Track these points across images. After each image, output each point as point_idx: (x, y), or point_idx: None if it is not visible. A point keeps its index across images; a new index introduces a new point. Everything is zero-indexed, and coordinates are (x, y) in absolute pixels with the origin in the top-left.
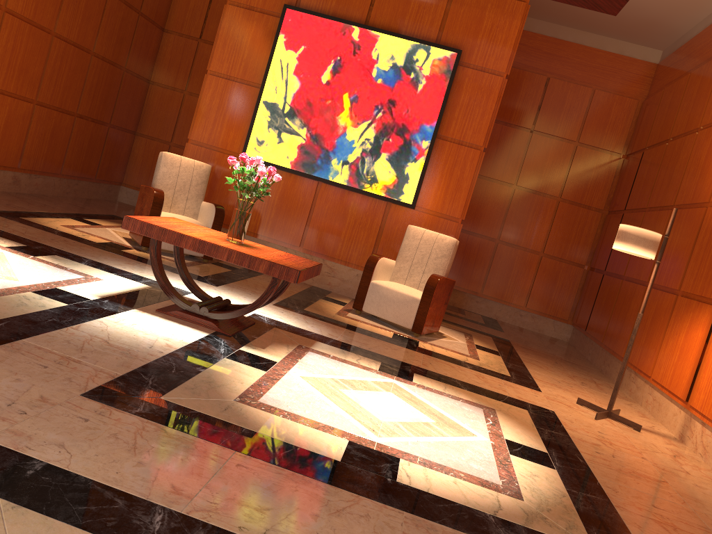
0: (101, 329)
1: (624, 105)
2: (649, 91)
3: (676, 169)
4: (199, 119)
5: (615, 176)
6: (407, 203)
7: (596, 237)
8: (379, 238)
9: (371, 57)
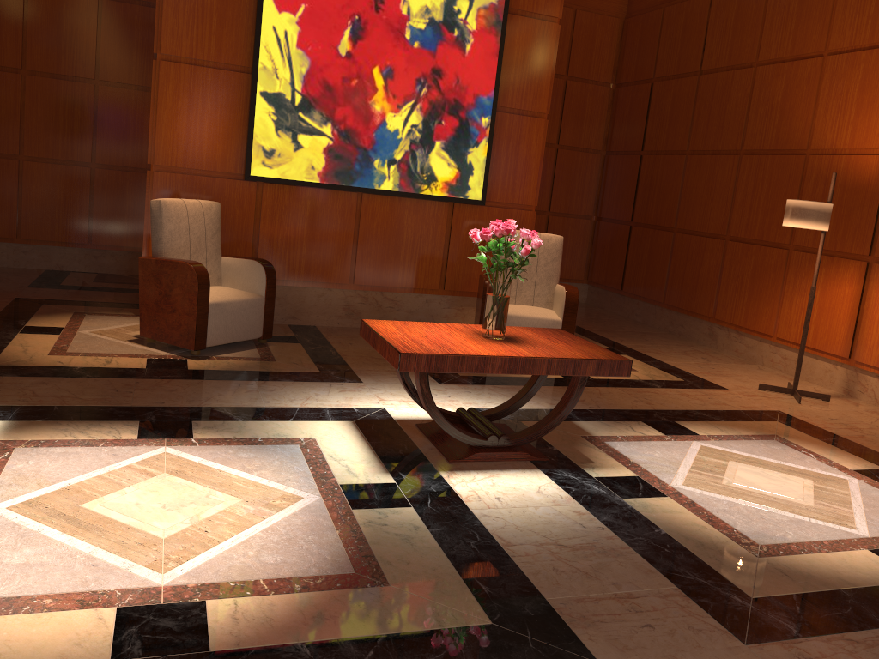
0: (513, 527)
1: (607, 26)
2: (629, 6)
3: (729, 108)
4: (162, 133)
5: (607, 110)
6: (476, 199)
7: (598, 182)
8: (446, 249)
9: (400, 12)
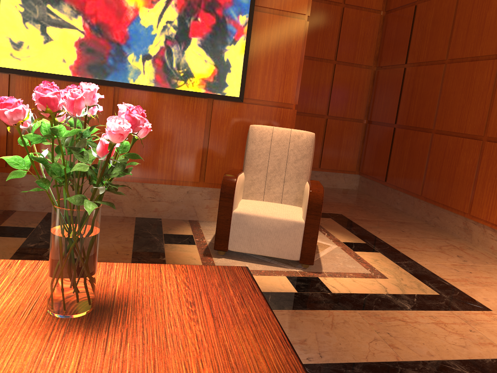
0: None
1: None
2: None
3: (489, 16)
4: None
5: (378, 33)
6: (234, 96)
7: (369, 92)
8: (206, 144)
9: None
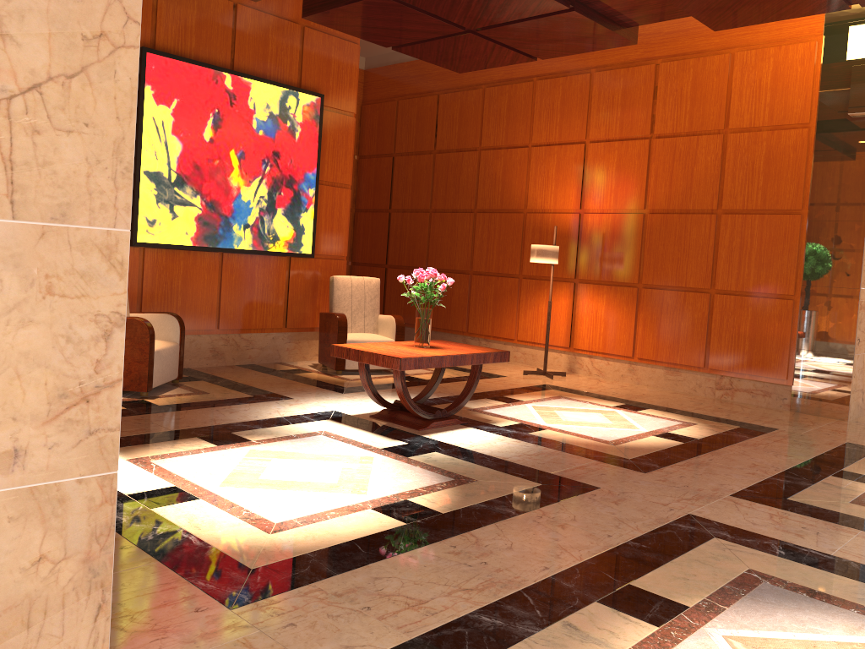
0: (496, 451)
1: None
2: (365, 96)
3: (462, 179)
4: None
5: (354, 176)
6: (308, 253)
7: (351, 234)
8: (286, 294)
9: (248, 107)
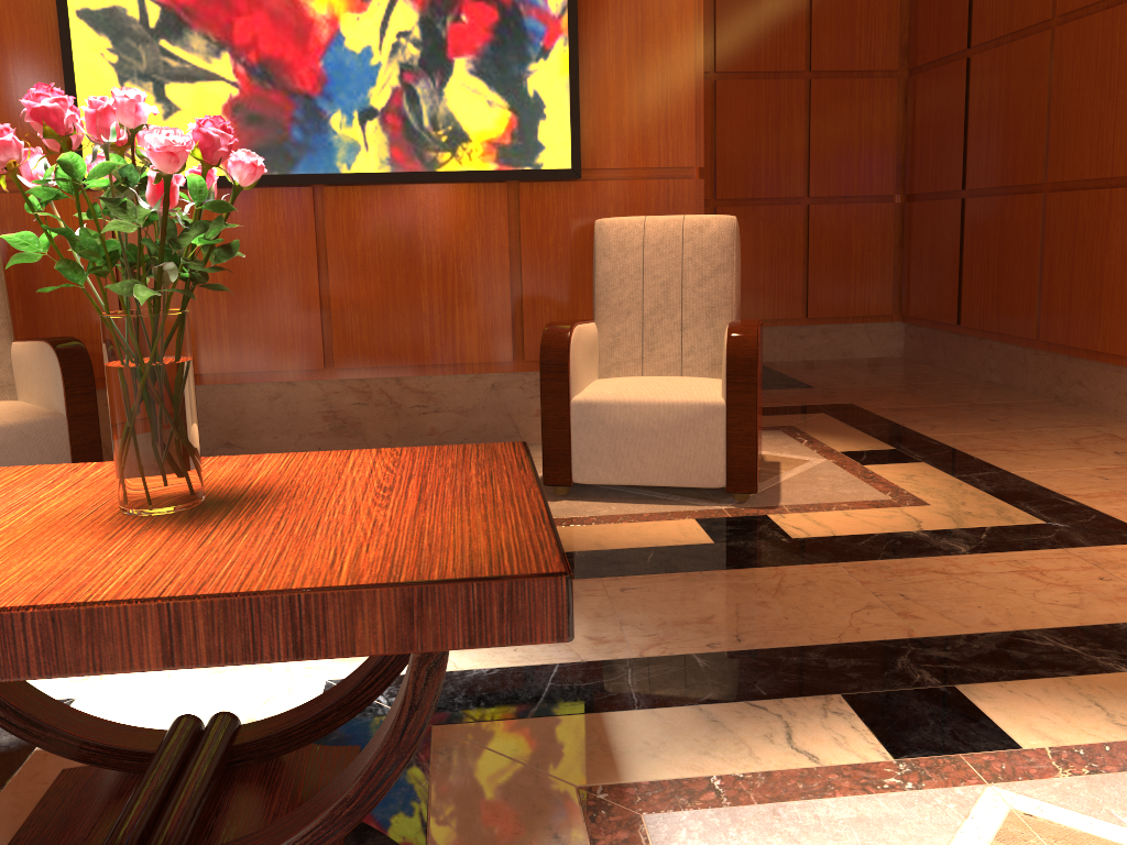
0: None
1: None
2: None
3: None
4: None
5: None
6: (561, 168)
7: (899, 131)
8: (516, 278)
9: None
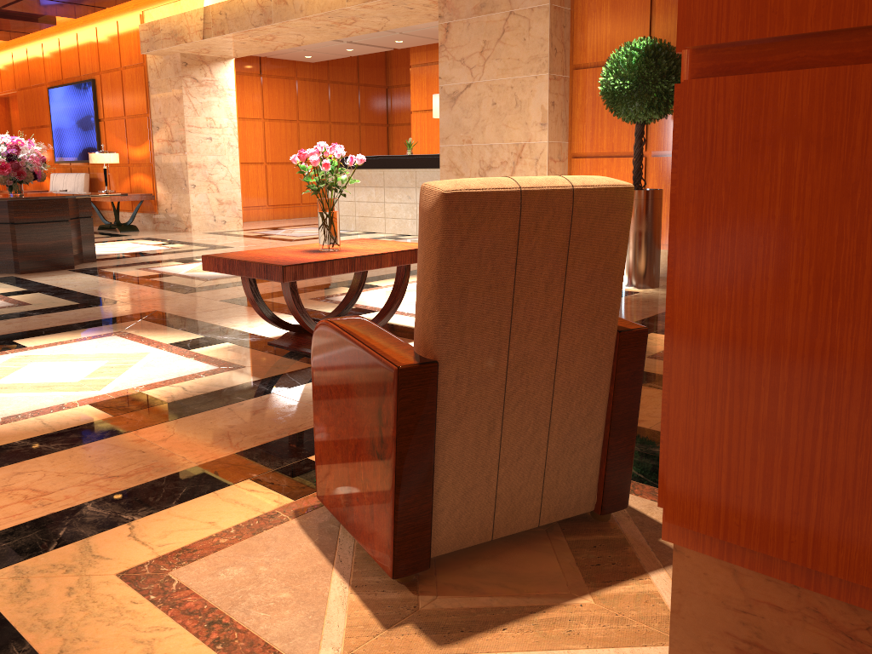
0: None
1: None
2: None
3: None
4: None
5: None
6: None
7: None
8: None
9: None
